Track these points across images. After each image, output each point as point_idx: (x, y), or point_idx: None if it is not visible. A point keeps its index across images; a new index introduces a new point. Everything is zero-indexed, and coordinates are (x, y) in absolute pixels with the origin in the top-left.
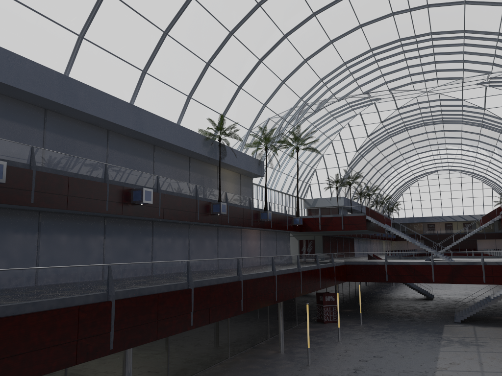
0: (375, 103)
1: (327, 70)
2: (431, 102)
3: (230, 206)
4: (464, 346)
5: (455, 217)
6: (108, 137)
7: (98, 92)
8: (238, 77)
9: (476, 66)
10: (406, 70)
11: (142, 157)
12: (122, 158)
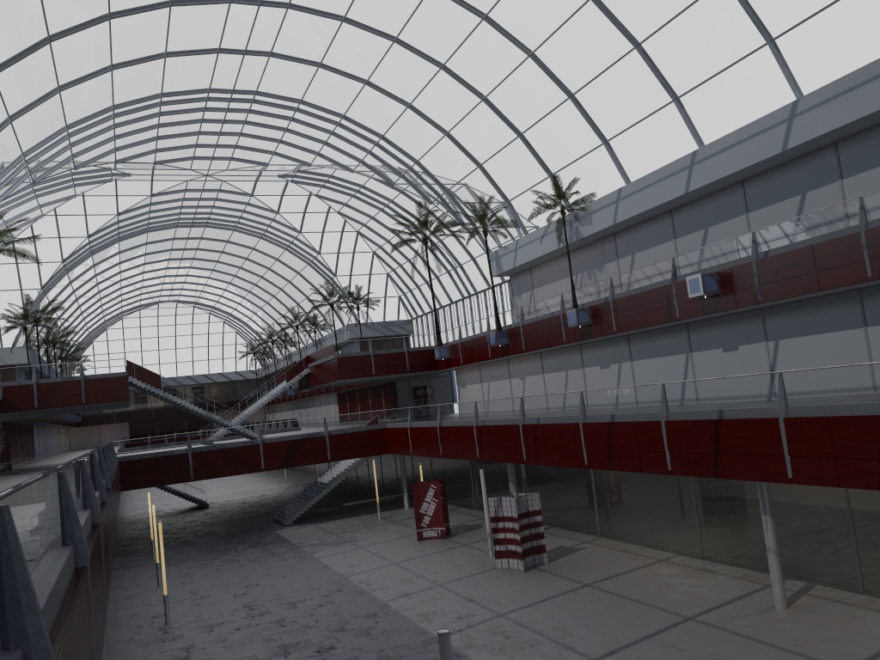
0: (117, 180)
1: (84, 112)
2: (205, 192)
3: None
4: (338, 546)
5: (181, 378)
6: None
7: None
8: None
9: (295, 152)
10: (194, 137)
11: None
12: None
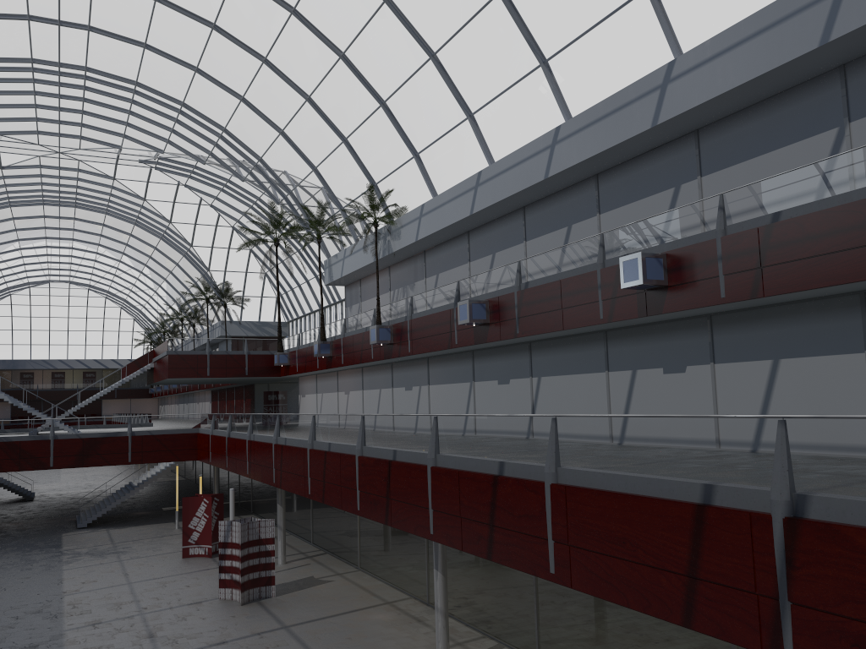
0: None
1: None
2: (64, 170)
3: None
4: (100, 557)
5: (71, 361)
6: None
7: None
8: None
9: (145, 137)
10: (32, 109)
11: None
12: None
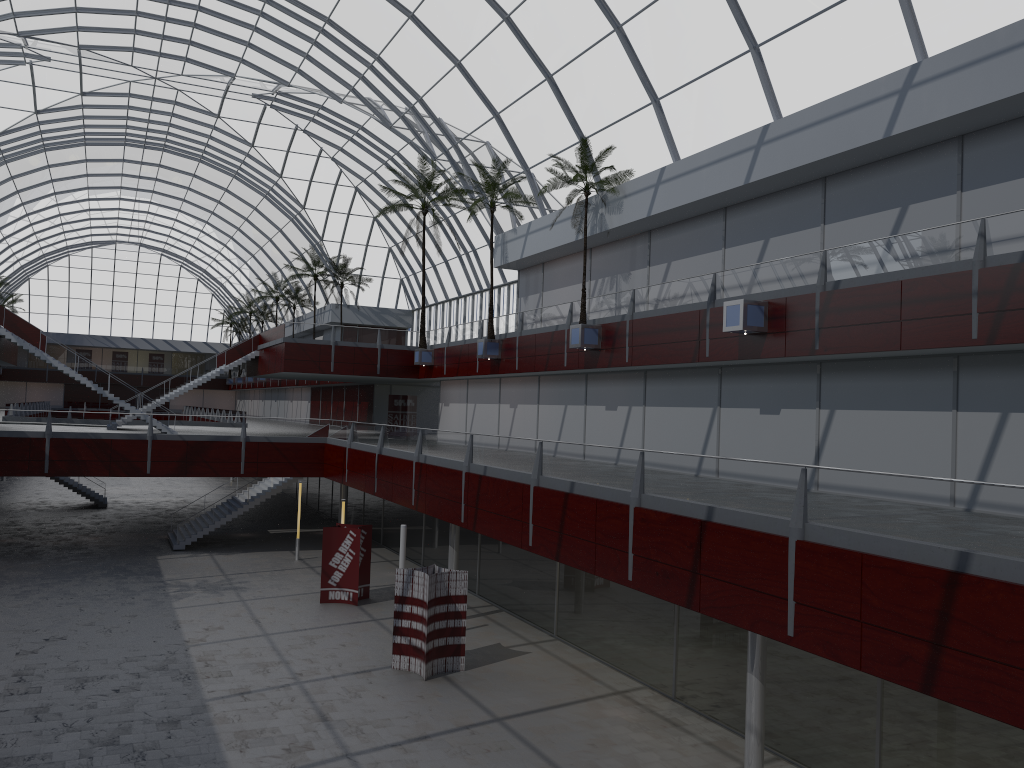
0: (33, 65)
1: None
2: (157, 102)
3: None
4: (215, 594)
5: (137, 340)
6: None
7: None
8: None
9: (268, 64)
10: (131, 18)
11: None
12: None
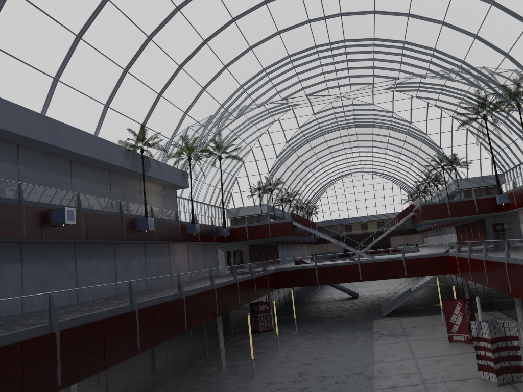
0: (293, 109)
1: (247, 76)
2: (345, 107)
3: (156, 221)
4: (395, 338)
5: (369, 216)
6: (18, 153)
7: (6, 102)
8: (157, 84)
9: (385, 72)
10: (321, 76)
11: (58, 173)
12: (36, 175)
